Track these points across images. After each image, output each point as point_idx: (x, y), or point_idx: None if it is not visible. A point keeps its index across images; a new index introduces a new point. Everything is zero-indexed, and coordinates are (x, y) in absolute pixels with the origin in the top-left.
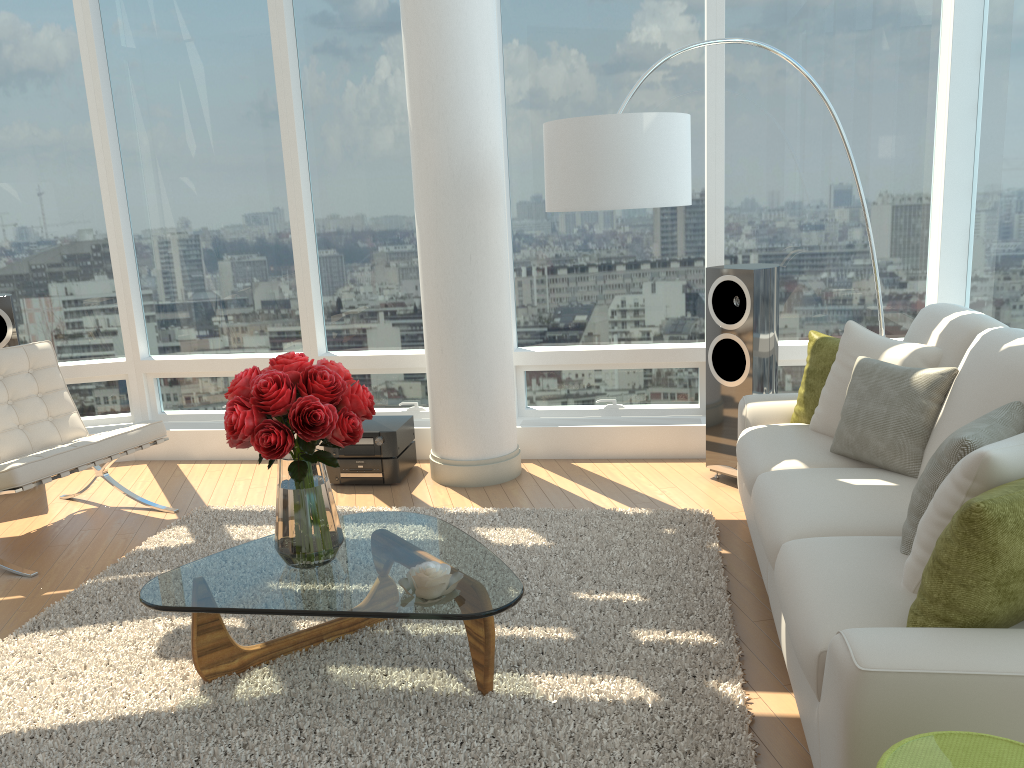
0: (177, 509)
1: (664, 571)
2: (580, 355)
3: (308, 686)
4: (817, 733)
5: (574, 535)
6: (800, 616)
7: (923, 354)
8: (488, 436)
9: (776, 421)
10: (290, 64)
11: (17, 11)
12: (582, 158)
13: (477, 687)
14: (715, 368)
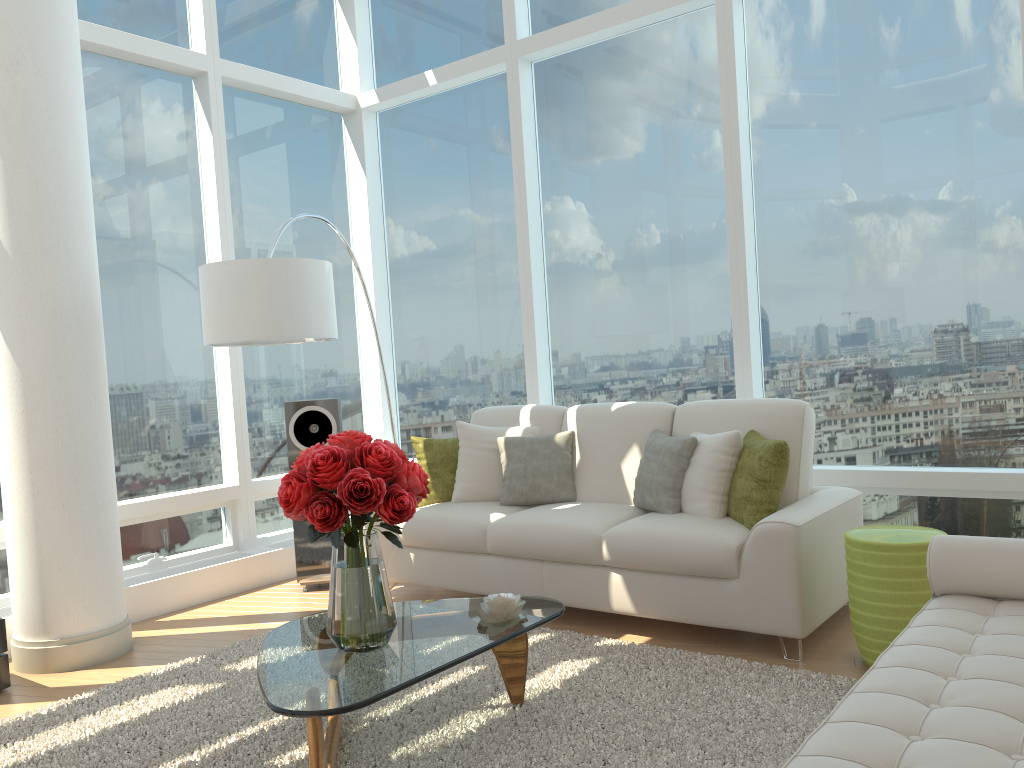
0: None
1: None
2: (128, 509)
3: (410, 767)
4: (742, 597)
5: None
6: (696, 544)
7: (531, 430)
8: (117, 597)
9: None
10: None
11: None
12: (285, 293)
13: (513, 703)
14: None
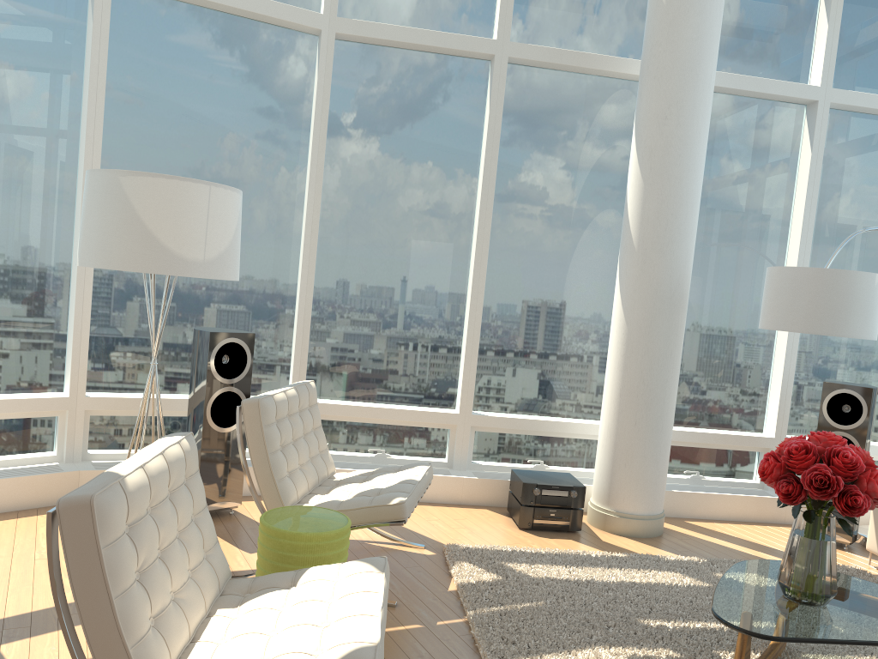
0: (424, 545)
1: None
2: (683, 434)
3: None
4: None
5: None
6: None
7: None
8: (658, 496)
9: None
10: (495, 175)
11: (260, 84)
12: (831, 298)
13: None
14: None
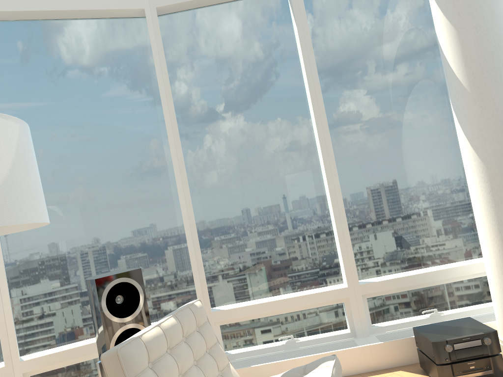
0: None
1: None
2: None
3: None
4: None
5: None
6: None
7: None
8: None
9: None
10: (318, 76)
11: (108, 65)
12: None
13: None
14: None
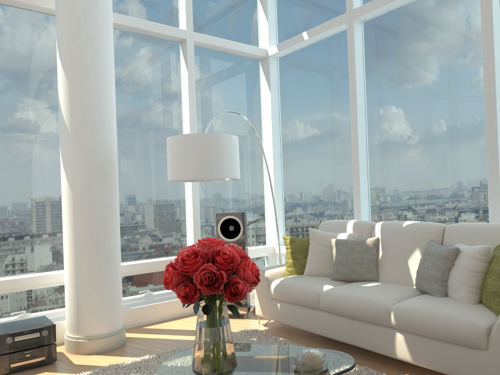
0: None
1: None
2: (134, 266)
3: None
4: (490, 364)
5: None
6: (455, 322)
7: (352, 235)
8: (117, 316)
9: (279, 277)
10: None
11: None
12: (208, 152)
13: None
14: None
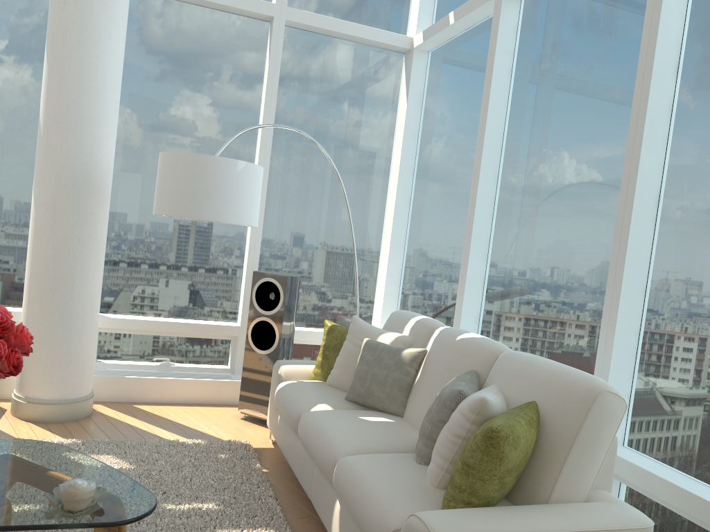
0: None
1: (228, 485)
2: (147, 323)
3: None
4: None
5: (151, 460)
6: (371, 507)
7: (402, 339)
8: (72, 381)
9: (300, 378)
10: None
11: None
12: (192, 181)
13: None
14: (253, 340)
